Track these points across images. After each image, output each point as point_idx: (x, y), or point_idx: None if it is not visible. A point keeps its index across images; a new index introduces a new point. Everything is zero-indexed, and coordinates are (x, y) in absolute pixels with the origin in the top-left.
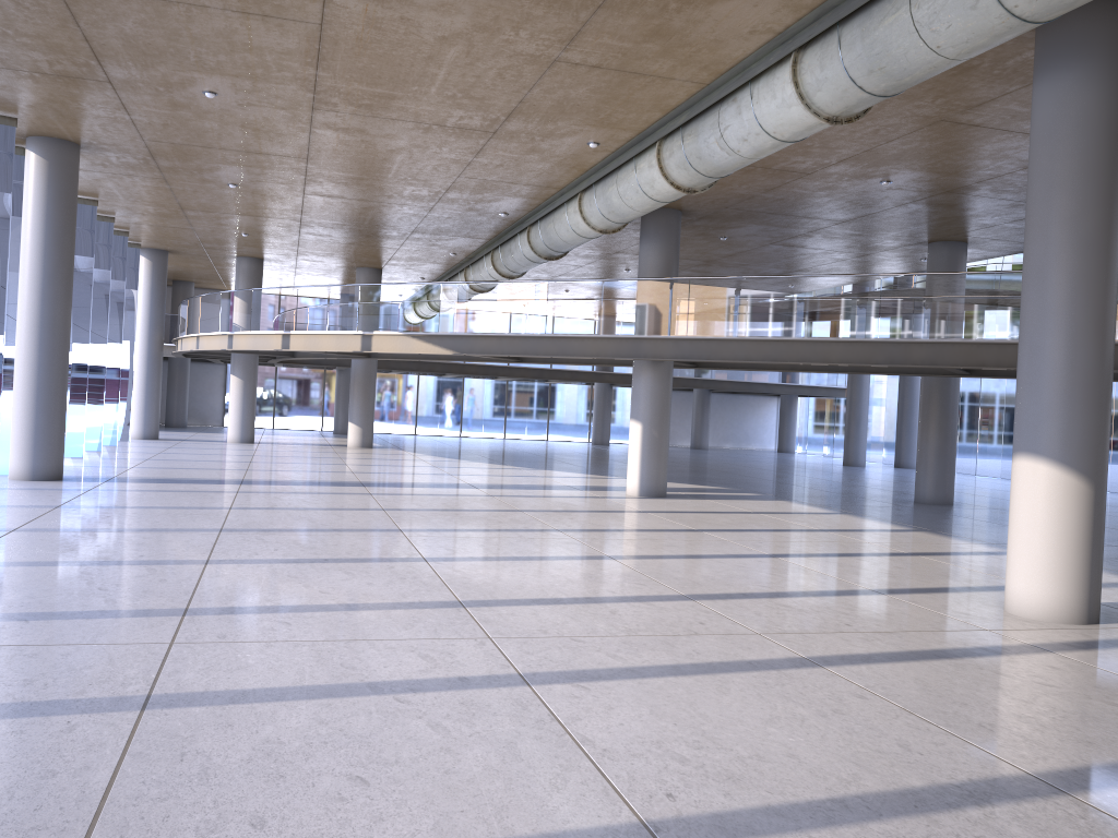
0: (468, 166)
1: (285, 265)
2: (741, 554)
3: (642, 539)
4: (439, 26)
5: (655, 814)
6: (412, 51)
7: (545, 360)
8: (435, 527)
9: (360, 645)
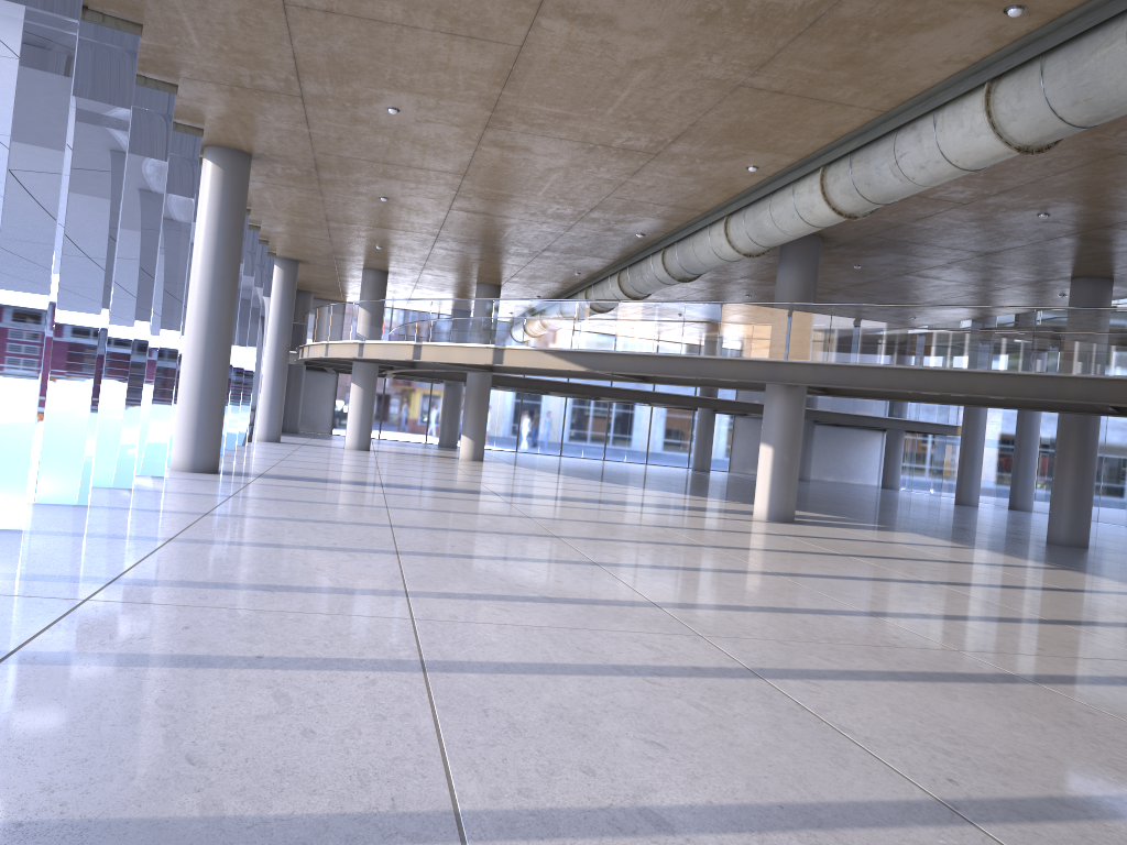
0: (620, 186)
1: (407, 279)
2: (899, 579)
3: (793, 559)
4: (635, 50)
5: (946, 794)
6: (601, 74)
7: (670, 381)
8: (588, 536)
9: (584, 633)
